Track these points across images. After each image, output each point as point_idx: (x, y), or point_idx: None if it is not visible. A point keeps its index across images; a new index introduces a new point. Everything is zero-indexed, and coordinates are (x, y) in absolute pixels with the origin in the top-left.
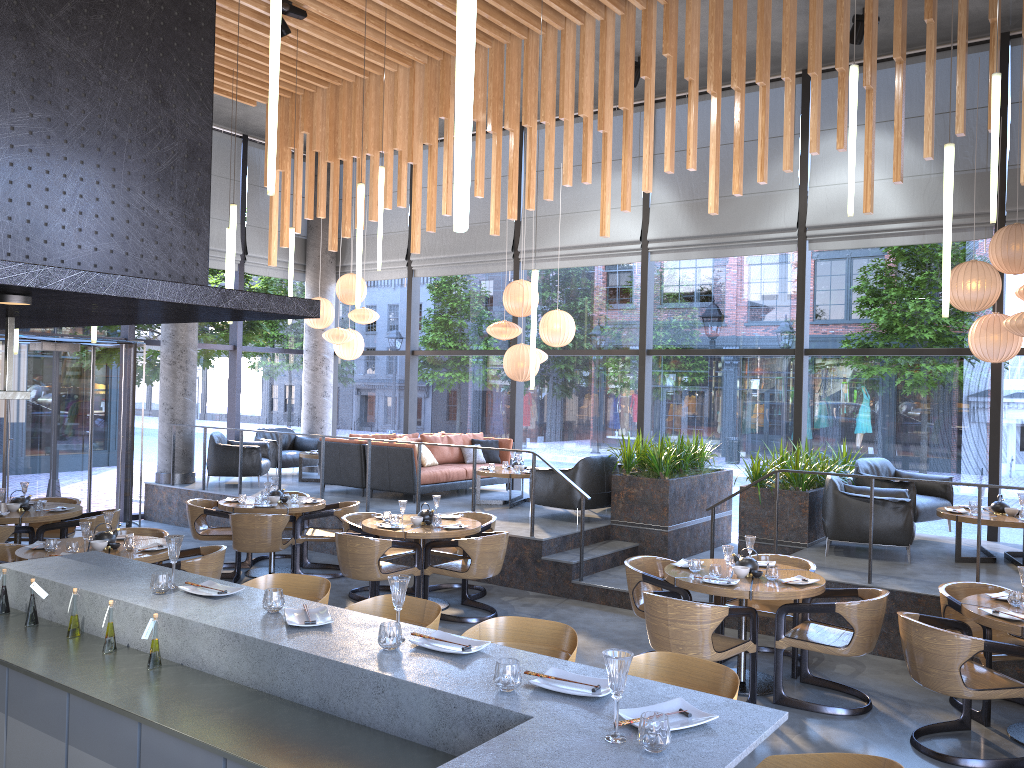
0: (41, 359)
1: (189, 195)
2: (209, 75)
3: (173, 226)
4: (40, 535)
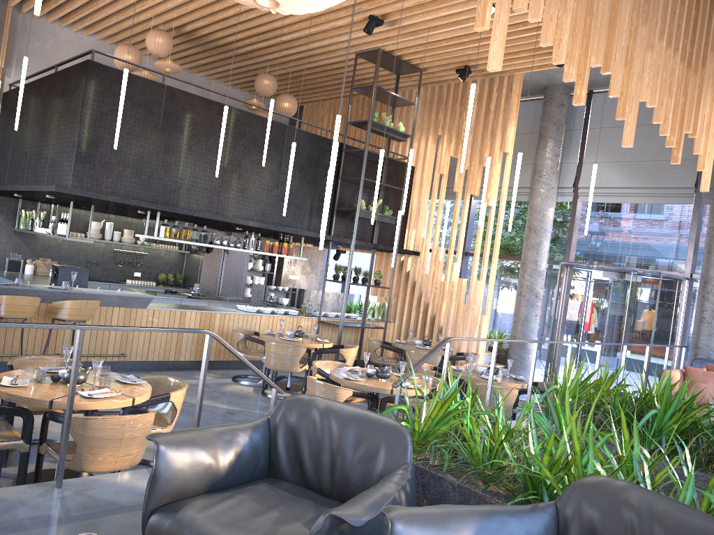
0: (600, 283)
1: (71, 158)
2: (79, 118)
3: (68, 169)
4: (404, 357)
